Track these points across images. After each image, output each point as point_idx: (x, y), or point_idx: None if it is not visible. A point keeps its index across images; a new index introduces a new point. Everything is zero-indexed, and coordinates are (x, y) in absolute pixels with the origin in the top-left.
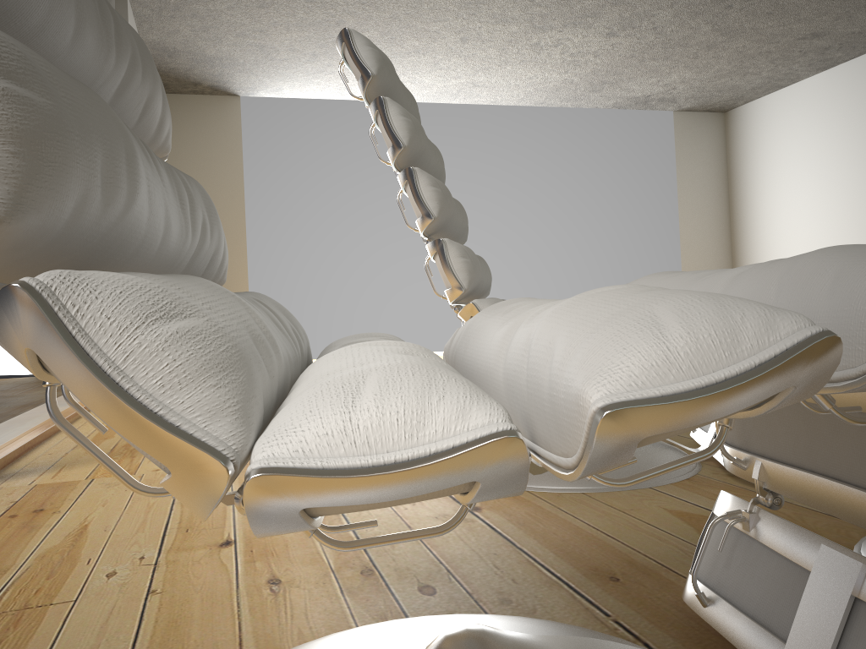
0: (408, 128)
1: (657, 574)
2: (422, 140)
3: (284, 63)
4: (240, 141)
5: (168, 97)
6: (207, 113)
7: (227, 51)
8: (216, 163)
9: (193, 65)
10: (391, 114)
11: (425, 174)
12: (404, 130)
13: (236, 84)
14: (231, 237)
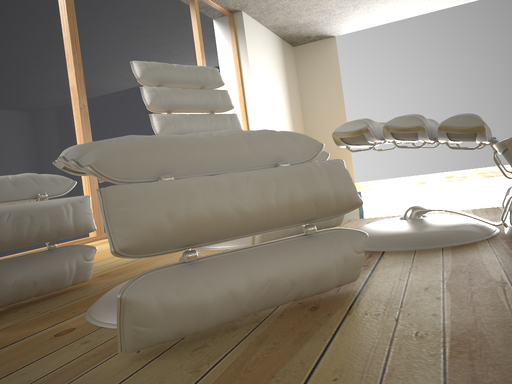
0: (150, 97)
1: (113, 276)
2: (166, 99)
3: (342, 15)
4: (337, 61)
5: (300, 47)
6: (319, 50)
7: (308, 18)
8: (326, 76)
9: (298, 30)
10: (144, 93)
11: (156, 116)
12: (148, 99)
13: (327, 31)
14: (337, 115)
